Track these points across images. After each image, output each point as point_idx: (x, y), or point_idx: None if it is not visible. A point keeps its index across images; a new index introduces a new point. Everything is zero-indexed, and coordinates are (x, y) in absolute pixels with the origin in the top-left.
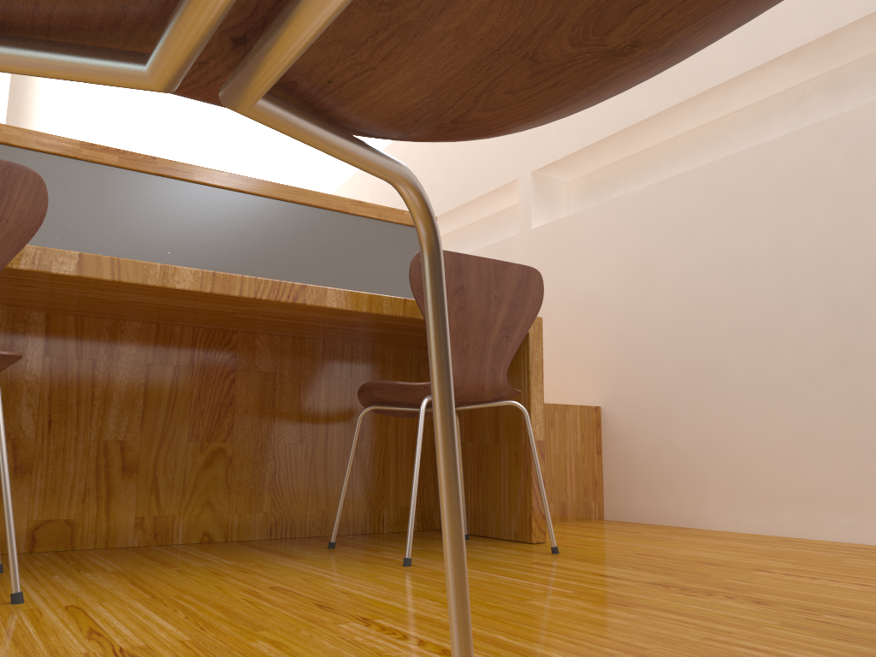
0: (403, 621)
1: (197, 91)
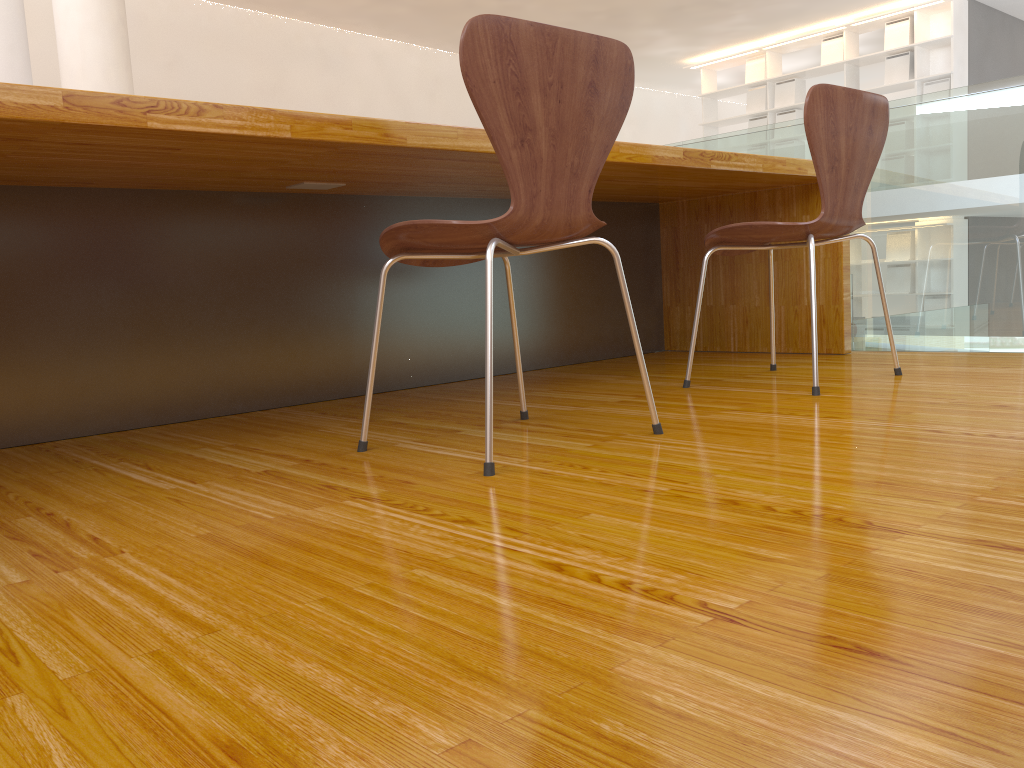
0: (661, 621)
1: (531, 241)
